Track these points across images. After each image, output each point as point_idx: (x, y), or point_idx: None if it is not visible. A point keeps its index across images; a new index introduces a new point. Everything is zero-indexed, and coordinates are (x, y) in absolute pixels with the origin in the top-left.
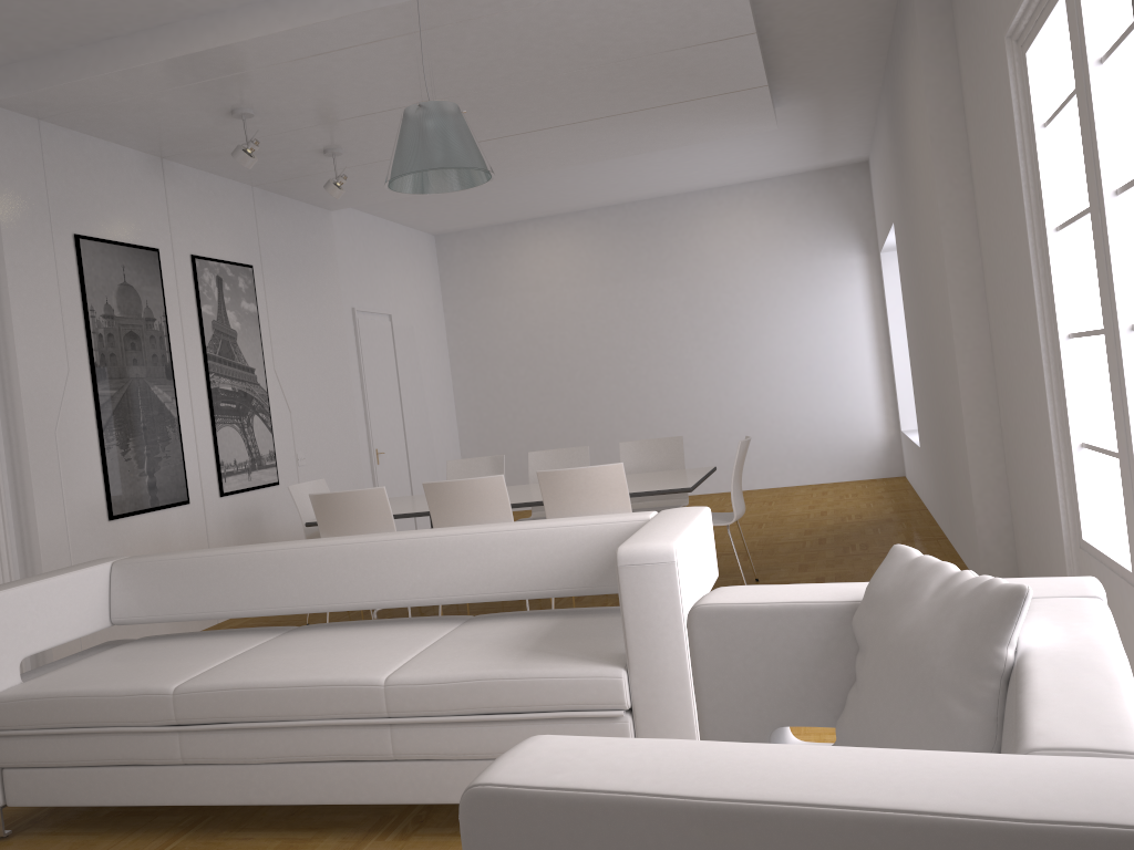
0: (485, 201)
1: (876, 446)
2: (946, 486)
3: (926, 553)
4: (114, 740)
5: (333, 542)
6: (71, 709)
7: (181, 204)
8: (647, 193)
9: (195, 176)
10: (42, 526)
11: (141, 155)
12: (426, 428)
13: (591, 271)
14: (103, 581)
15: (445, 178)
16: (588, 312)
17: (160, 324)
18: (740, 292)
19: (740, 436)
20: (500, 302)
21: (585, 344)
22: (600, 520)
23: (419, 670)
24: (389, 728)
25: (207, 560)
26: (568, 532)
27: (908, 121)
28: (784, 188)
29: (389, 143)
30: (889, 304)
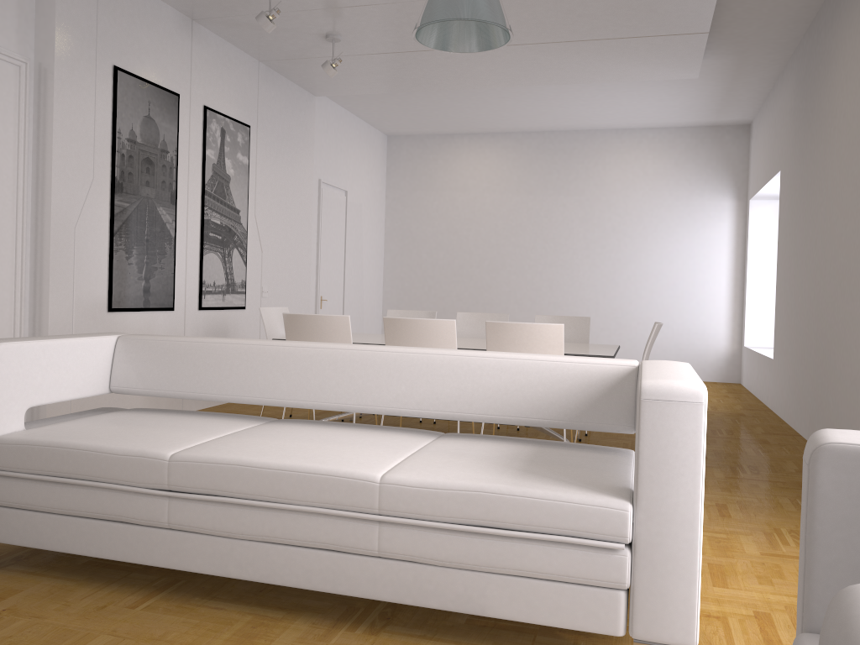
0: (436, 111)
1: (720, 356)
2: (812, 391)
3: (788, 445)
4: (105, 496)
5: (325, 346)
6: (69, 461)
7: (202, 61)
8: (566, 124)
9: (216, 42)
10: (53, 305)
11: (176, 13)
12: (360, 288)
13: (509, 182)
14: (108, 351)
15: (463, 39)
16: (502, 215)
17: (171, 157)
18: (628, 216)
19: (610, 332)
20: (431, 197)
21: (495, 240)
22: (586, 360)
23: (414, 473)
24: (377, 525)
25: (206, 346)
26: (554, 367)
27: (834, 74)
28: (677, 137)
29: (381, 37)
30: (750, 243)
